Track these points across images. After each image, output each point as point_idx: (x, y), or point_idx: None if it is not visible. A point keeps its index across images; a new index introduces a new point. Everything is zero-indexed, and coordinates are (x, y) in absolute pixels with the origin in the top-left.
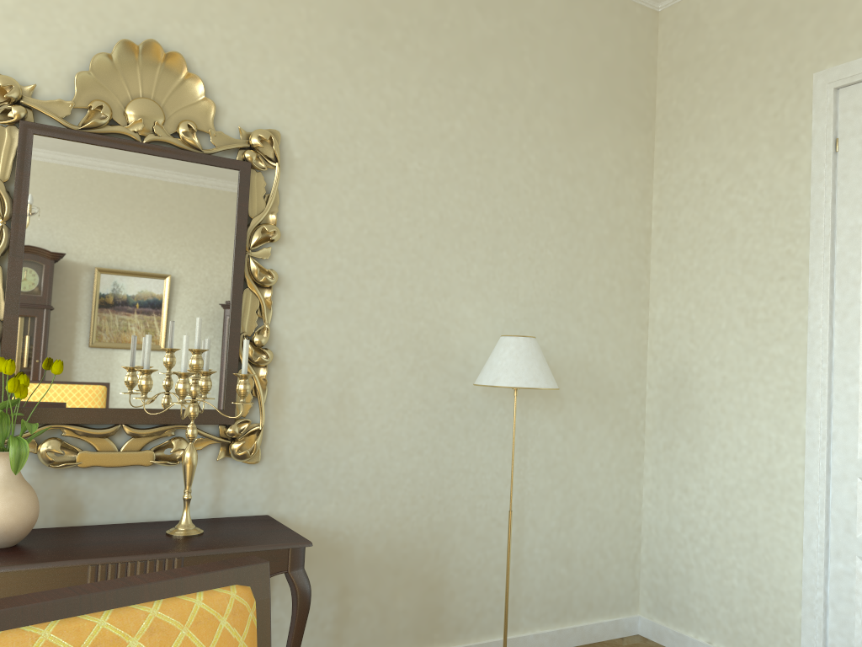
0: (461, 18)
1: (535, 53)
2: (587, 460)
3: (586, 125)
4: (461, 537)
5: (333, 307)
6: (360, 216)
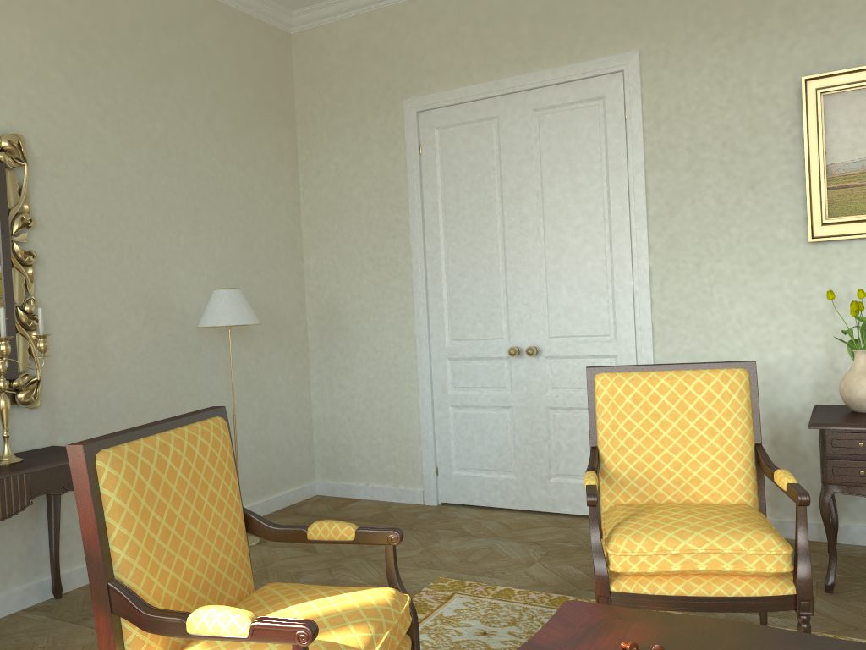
0: (152, 39)
1: (209, 67)
2: (273, 376)
3: (249, 124)
4: None
5: (81, 277)
6: (93, 203)
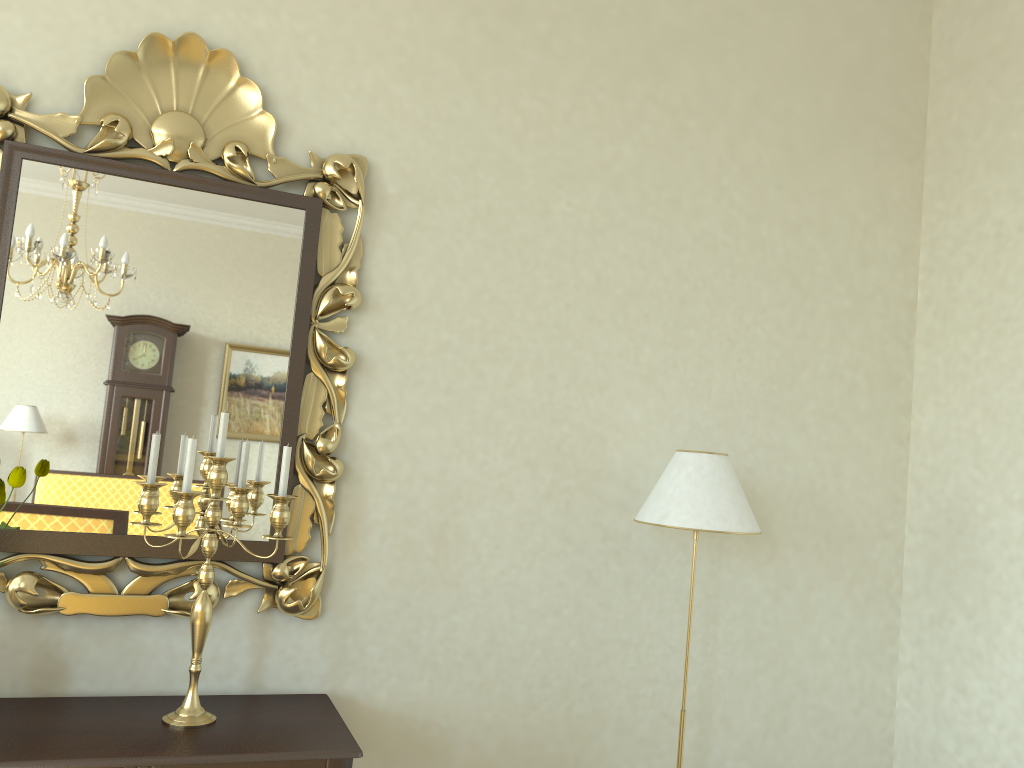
0: (636, 3)
1: (745, 50)
2: (810, 634)
3: (819, 152)
4: (615, 737)
5: (436, 401)
6: (480, 276)
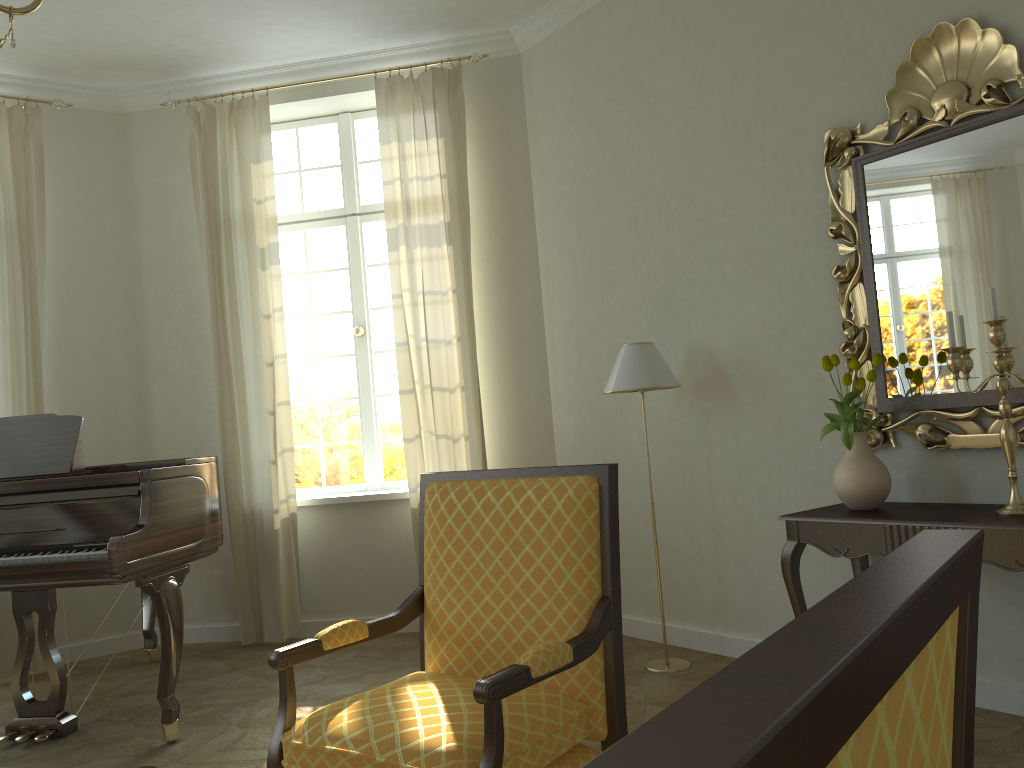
0: None
1: None
2: None
3: None
4: None
5: None
6: None
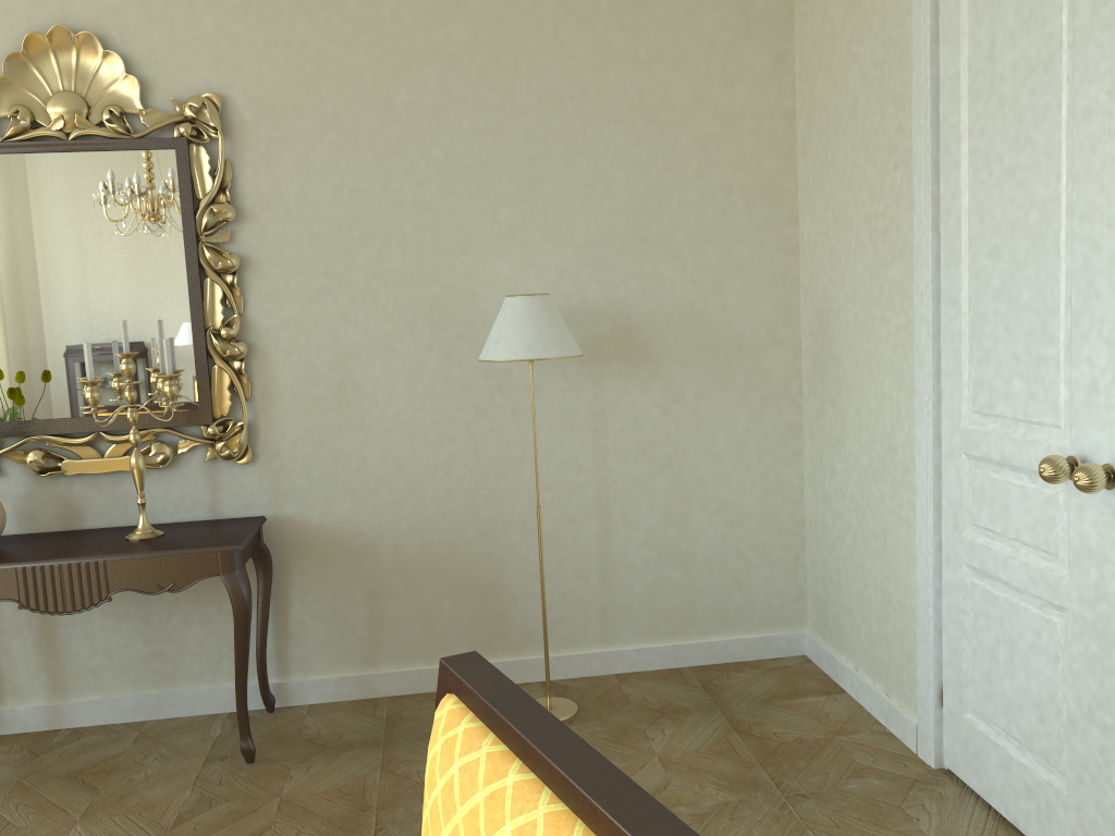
0: None
1: None
2: (704, 438)
3: None
4: (521, 536)
5: (318, 284)
6: (337, 173)
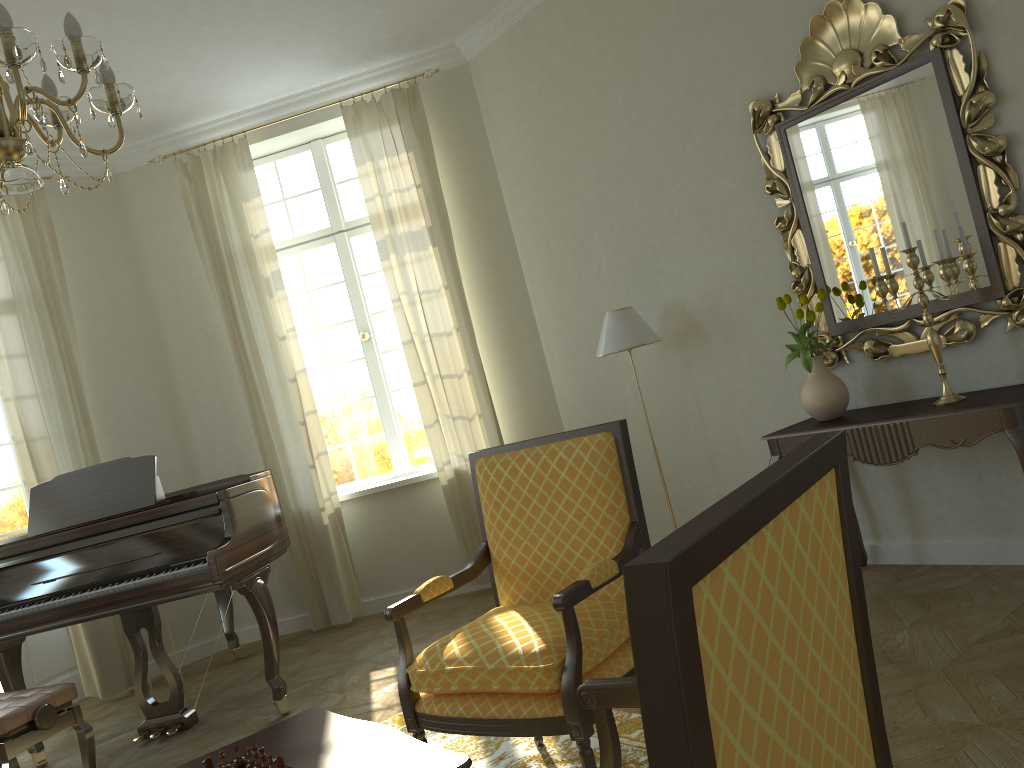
0: None
1: None
2: None
3: None
4: None
5: None
6: None
